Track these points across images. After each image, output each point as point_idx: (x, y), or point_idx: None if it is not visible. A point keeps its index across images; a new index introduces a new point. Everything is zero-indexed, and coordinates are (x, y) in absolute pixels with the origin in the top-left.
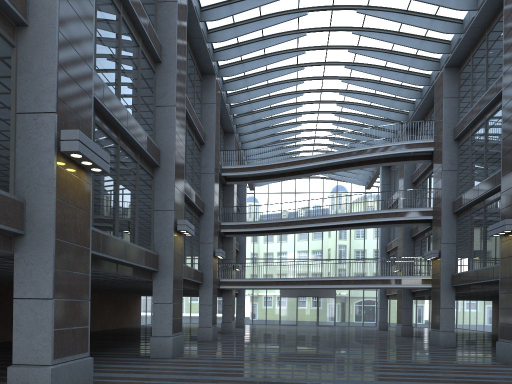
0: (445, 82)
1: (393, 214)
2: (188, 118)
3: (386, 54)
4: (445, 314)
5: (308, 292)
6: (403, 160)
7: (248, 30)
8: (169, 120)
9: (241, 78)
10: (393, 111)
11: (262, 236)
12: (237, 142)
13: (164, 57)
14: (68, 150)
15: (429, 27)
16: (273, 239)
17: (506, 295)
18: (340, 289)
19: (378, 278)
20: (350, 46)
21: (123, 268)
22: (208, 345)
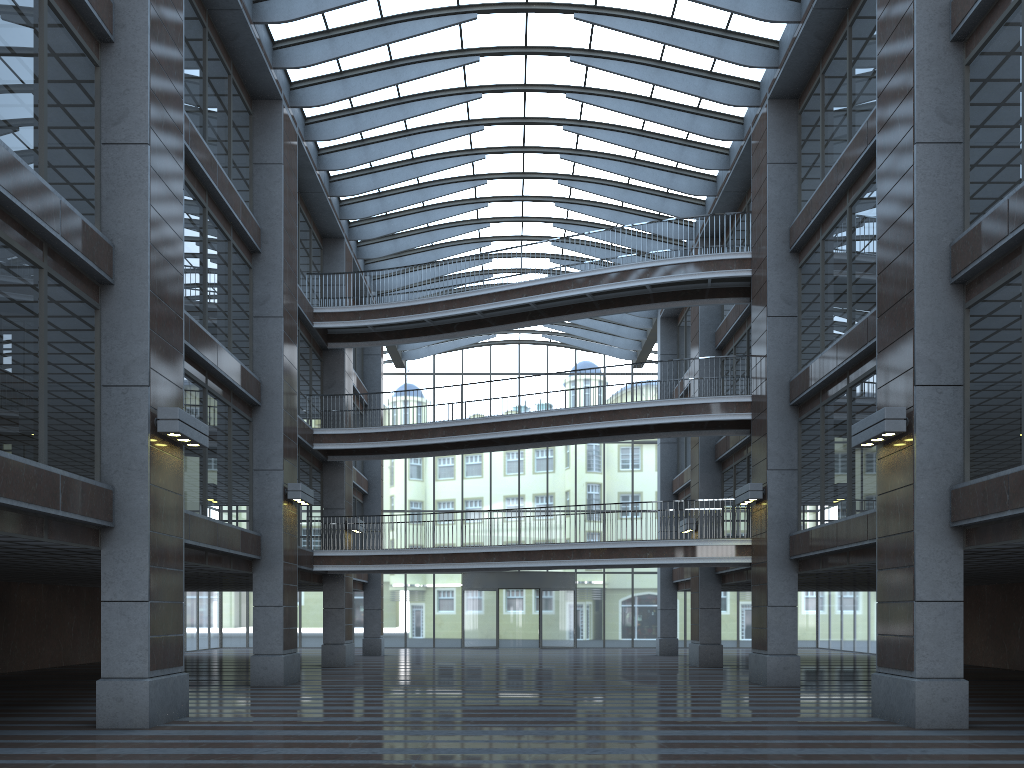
0: (770, 131)
1: (671, 410)
2: (208, 188)
3: (650, 68)
4: (779, 619)
5: (520, 579)
6: (693, 298)
7: None
8: (134, 176)
9: (346, 114)
10: (675, 198)
11: (424, 463)
12: (353, 259)
13: (119, 31)
14: None
15: (731, 7)
16: (446, 471)
17: (889, 573)
18: (585, 573)
19: (643, 544)
20: (574, 49)
21: None
22: (266, 695)
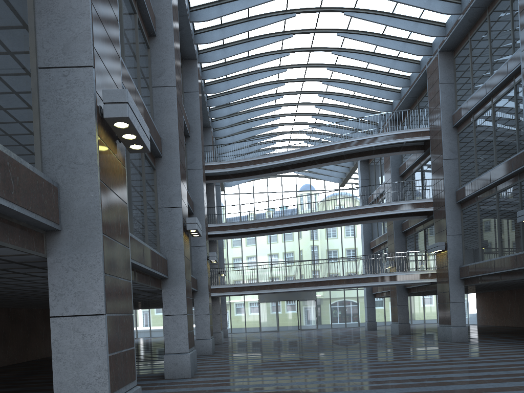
0: (440, 67)
1: (392, 207)
2: None
3: (377, 38)
4: (456, 308)
5: (289, 295)
6: (396, 151)
7: (235, 9)
8: (169, 103)
9: (222, 65)
10: (377, 101)
11: (236, 239)
12: (212, 137)
13: (158, 30)
14: (114, 116)
15: (427, 7)
16: (247, 242)
17: None
18: (320, 291)
19: (381, 275)
20: (339, 29)
21: (139, 275)
22: (214, 359)
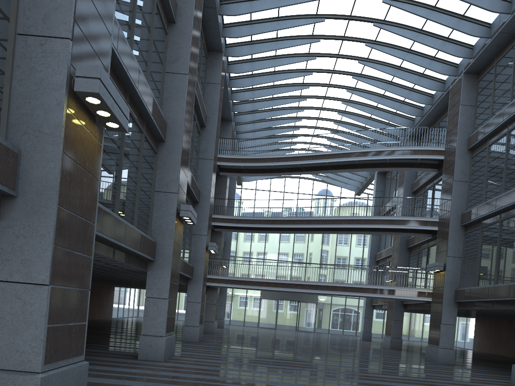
0: (463, 89)
1: (397, 222)
2: None
3: (404, 52)
4: (446, 330)
5: (290, 295)
6: (409, 167)
7: (265, 7)
8: (179, 90)
9: (248, 61)
10: (399, 115)
11: (247, 234)
12: (233, 131)
13: (178, 18)
14: (84, 90)
15: (456, 27)
16: (257, 238)
17: None
18: (322, 295)
19: (377, 287)
20: (367, 39)
21: (120, 253)
22: (196, 347)
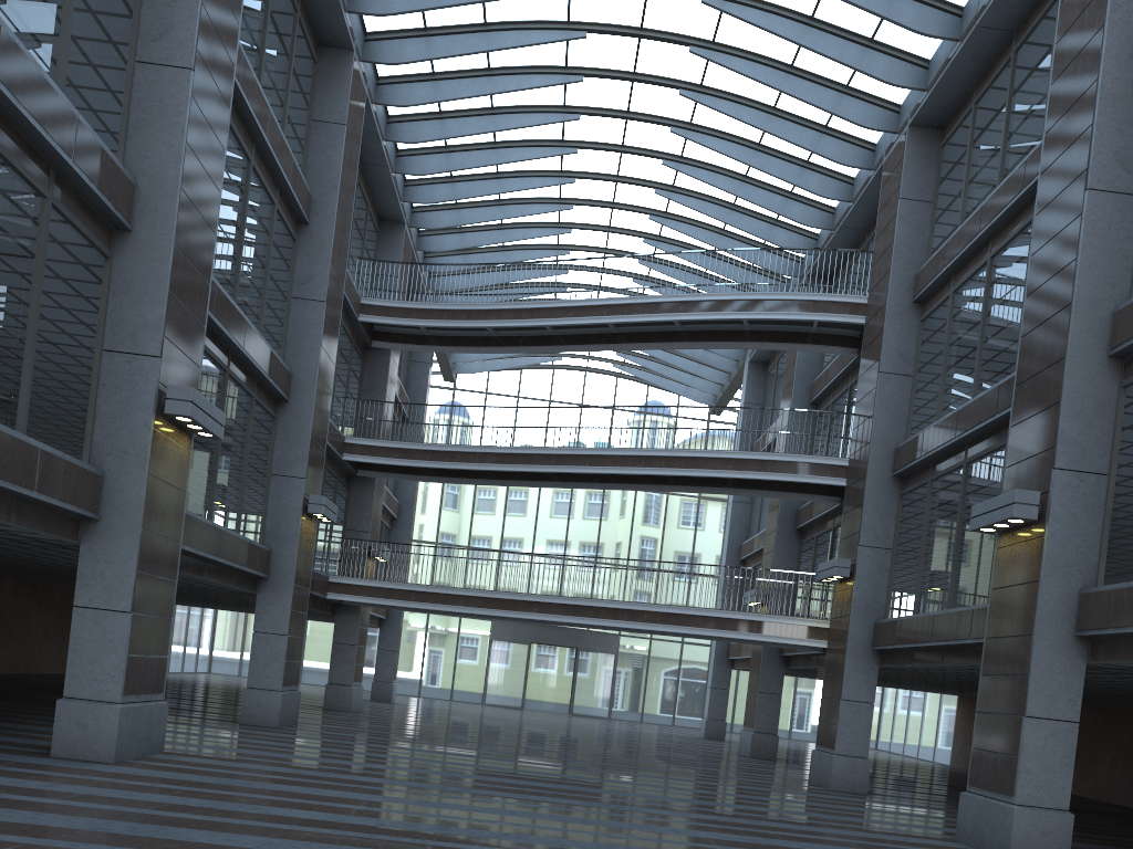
0: (907, 162)
1: (756, 465)
2: (257, 138)
3: (779, 73)
4: (851, 715)
5: (557, 634)
6: (795, 342)
7: None
8: (170, 106)
9: (425, 79)
10: (785, 227)
11: (463, 492)
12: (412, 250)
13: None
14: None
15: (883, 12)
16: (487, 503)
17: (996, 680)
18: (630, 636)
19: (707, 613)
20: (695, 39)
21: None
22: (257, 737)
